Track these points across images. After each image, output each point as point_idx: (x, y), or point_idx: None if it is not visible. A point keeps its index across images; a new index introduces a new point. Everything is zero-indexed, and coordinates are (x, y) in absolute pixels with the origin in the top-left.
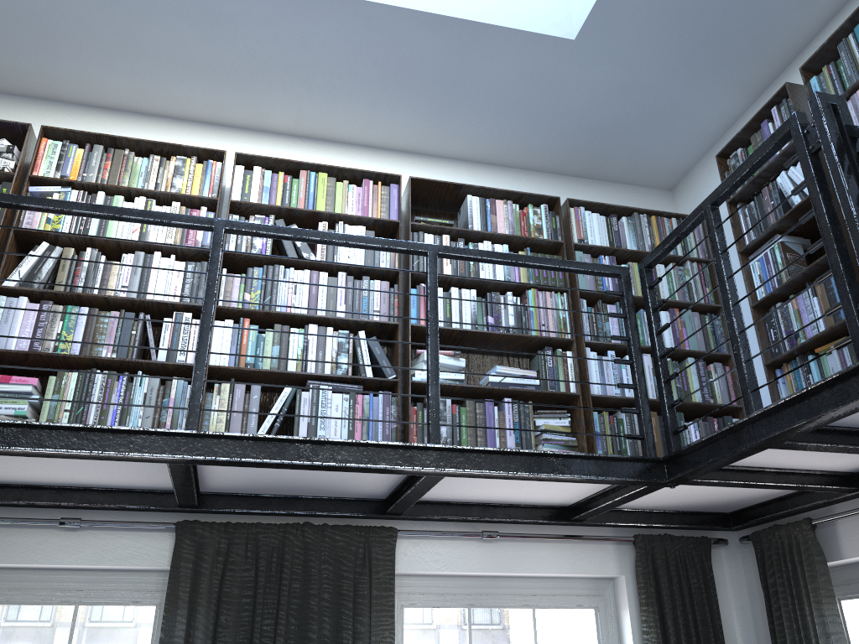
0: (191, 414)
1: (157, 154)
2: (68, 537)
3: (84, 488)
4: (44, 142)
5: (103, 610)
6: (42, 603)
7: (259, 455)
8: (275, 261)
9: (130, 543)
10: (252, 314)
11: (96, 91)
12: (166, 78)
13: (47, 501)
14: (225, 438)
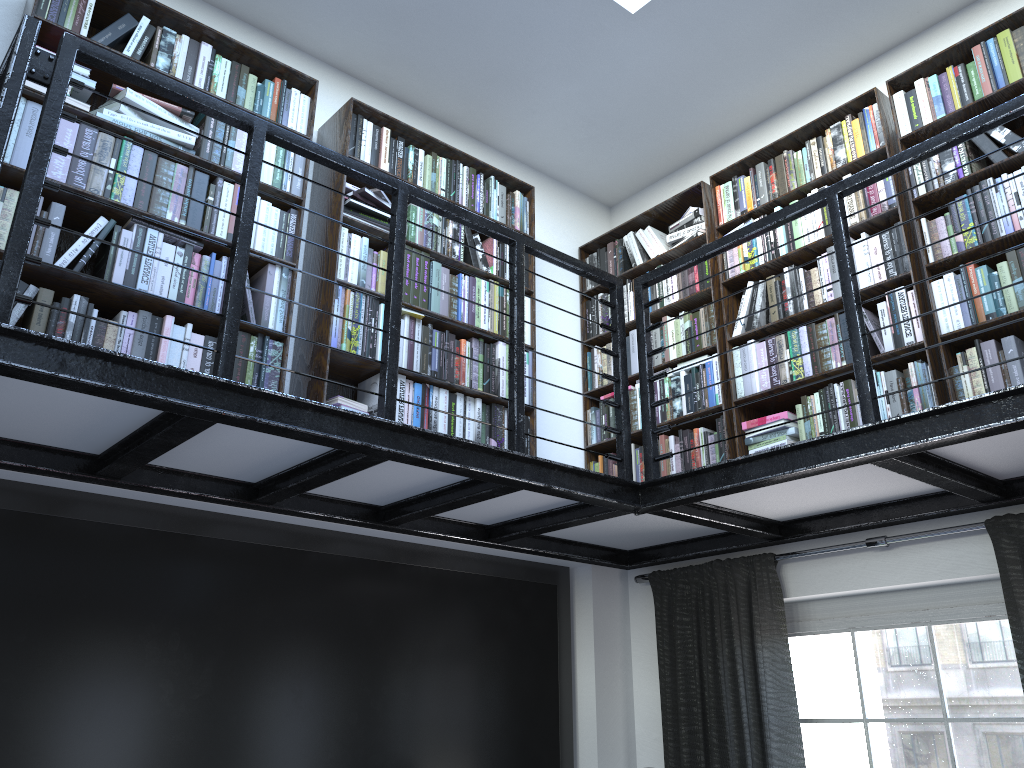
0: (863, 407)
1: (816, 136)
2: (885, 556)
3: (876, 505)
4: (717, 190)
5: (959, 629)
6: (894, 626)
7: (951, 429)
8: (979, 177)
9: (949, 553)
10: (974, 255)
11: (748, 110)
12: (789, 55)
13: (850, 525)
14: (907, 421)
